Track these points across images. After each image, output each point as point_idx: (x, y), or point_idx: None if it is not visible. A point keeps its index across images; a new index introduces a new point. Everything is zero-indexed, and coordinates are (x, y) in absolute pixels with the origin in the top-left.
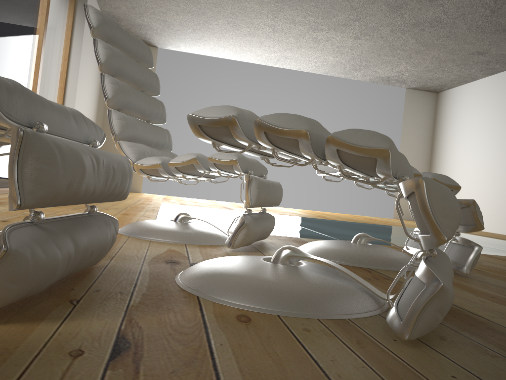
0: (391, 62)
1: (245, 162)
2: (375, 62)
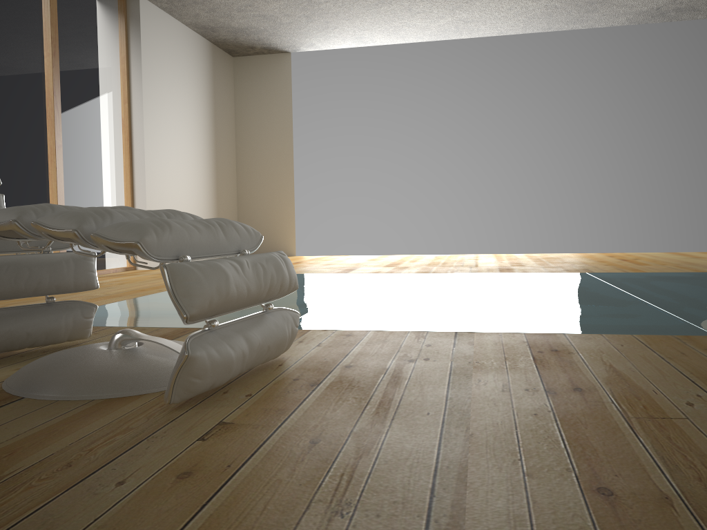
0: None
1: None
2: None
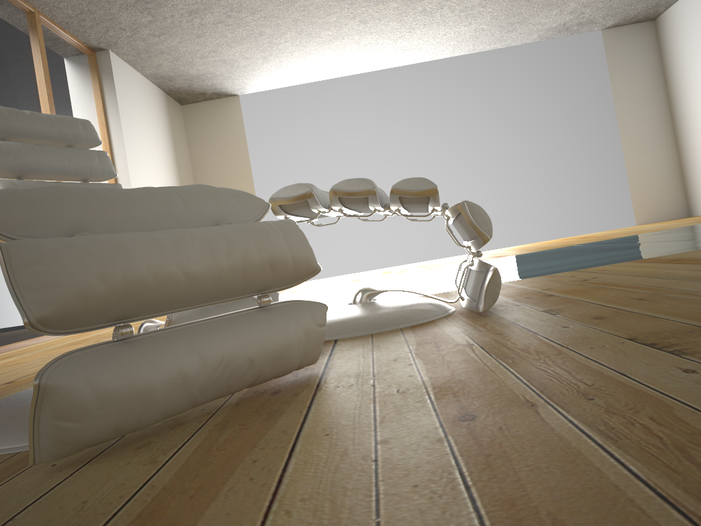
0: (553, 3)
1: None
2: (529, 10)
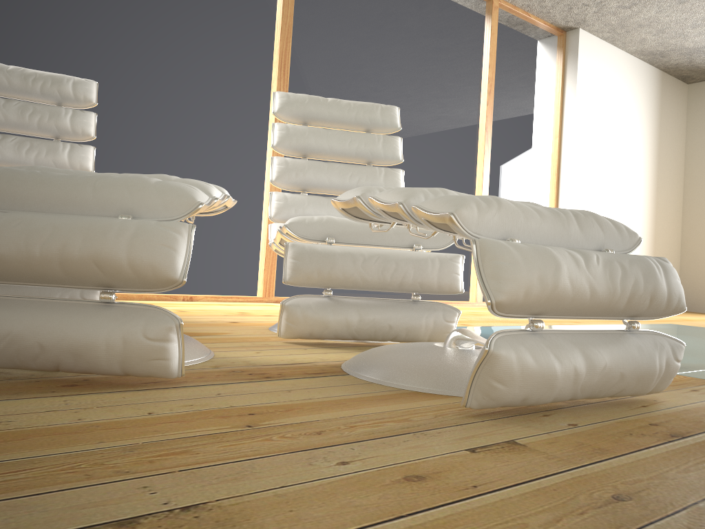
0: None
1: (327, 227)
2: None
